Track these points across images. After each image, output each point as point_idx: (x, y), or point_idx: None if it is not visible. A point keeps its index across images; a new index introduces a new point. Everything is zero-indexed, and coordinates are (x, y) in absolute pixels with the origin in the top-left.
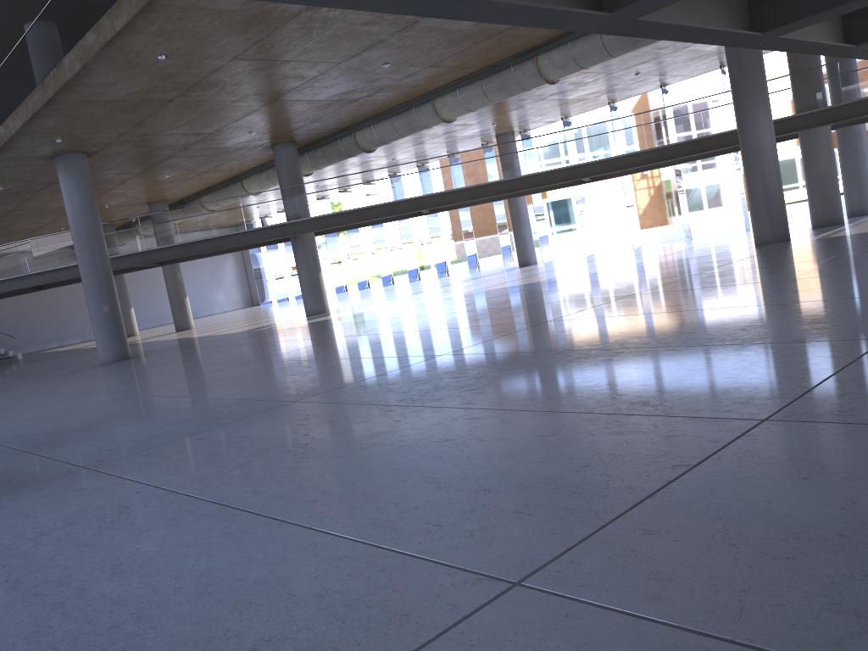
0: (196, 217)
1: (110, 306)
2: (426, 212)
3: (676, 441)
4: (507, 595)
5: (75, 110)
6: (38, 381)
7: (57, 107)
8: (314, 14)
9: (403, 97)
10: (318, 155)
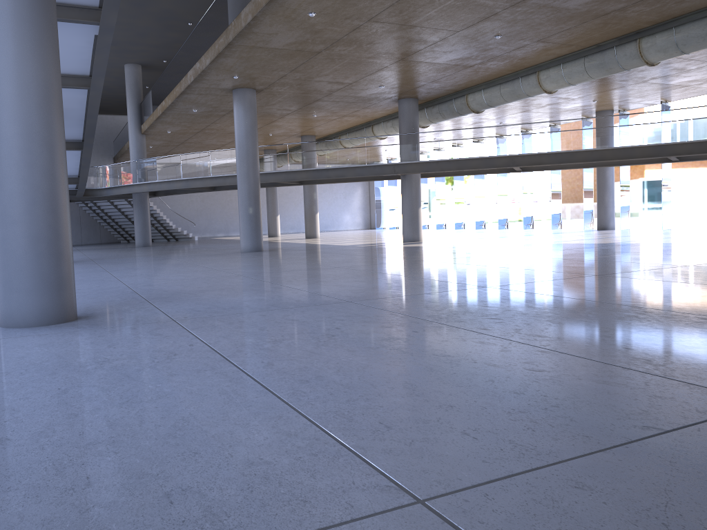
0: (329, 149)
1: (254, 209)
2: (518, 169)
3: (661, 403)
4: (404, 510)
5: (248, 54)
6: (194, 256)
7: (234, 50)
8: None
9: (512, 67)
10: (434, 111)
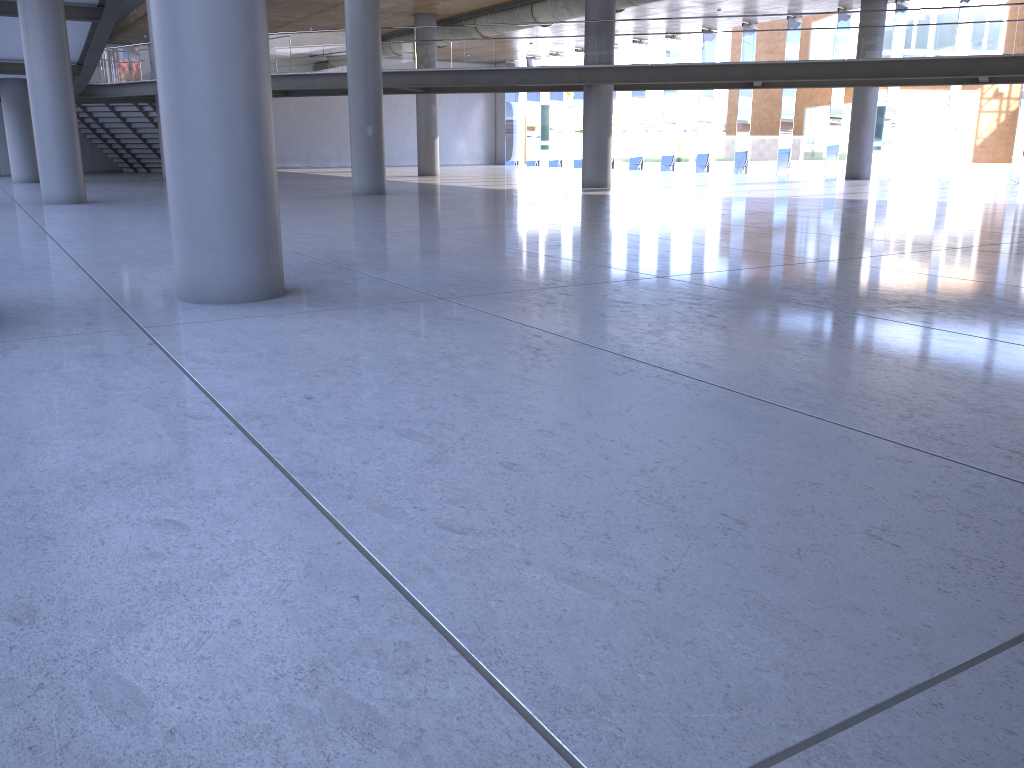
0: (481, 40)
1: (374, 129)
2: (758, 85)
3: None
4: None
5: None
6: (290, 199)
7: None
8: None
9: None
10: None
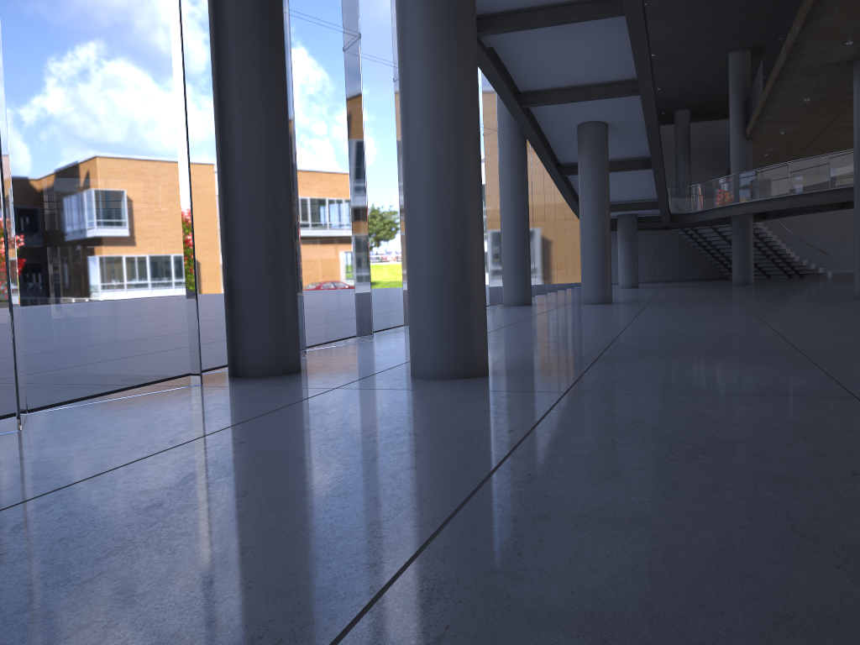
0: None
1: None
2: None
3: None
4: None
5: (854, 5)
6: (775, 301)
7: (829, 4)
8: None
9: None
10: None
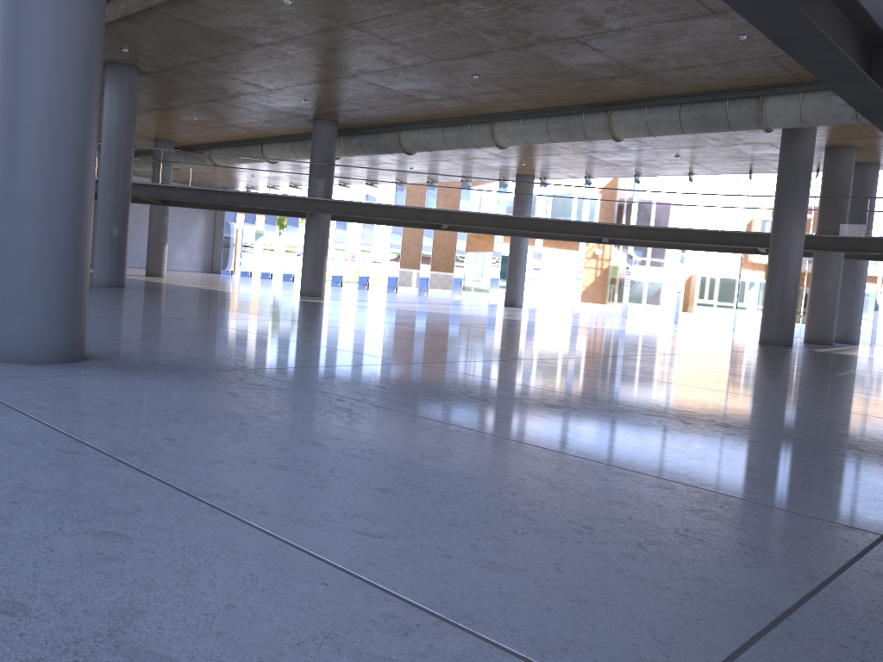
0: (221, 167)
1: (120, 229)
2: (444, 227)
3: None
4: None
5: (166, 26)
6: None
7: (151, 17)
8: (452, 8)
9: (467, 111)
10: (354, 142)
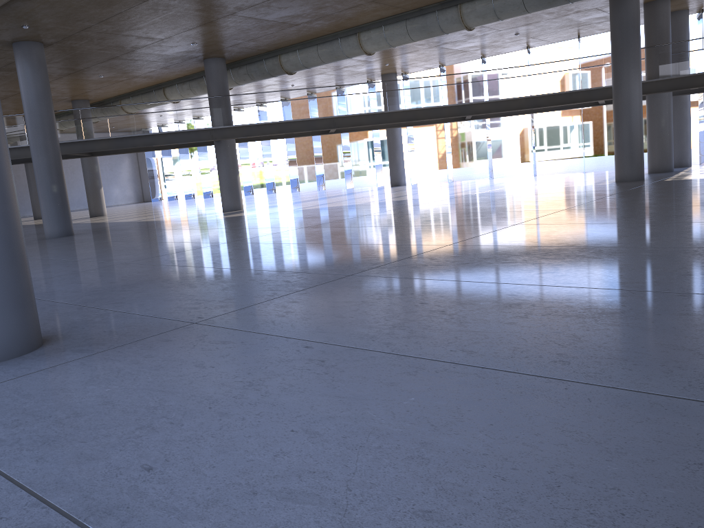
0: (133, 115)
1: (58, 186)
2: (332, 131)
3: None
4: None
5: None
6: None
7: None
8: None
9: (335, 27)
10: (242, 72)
